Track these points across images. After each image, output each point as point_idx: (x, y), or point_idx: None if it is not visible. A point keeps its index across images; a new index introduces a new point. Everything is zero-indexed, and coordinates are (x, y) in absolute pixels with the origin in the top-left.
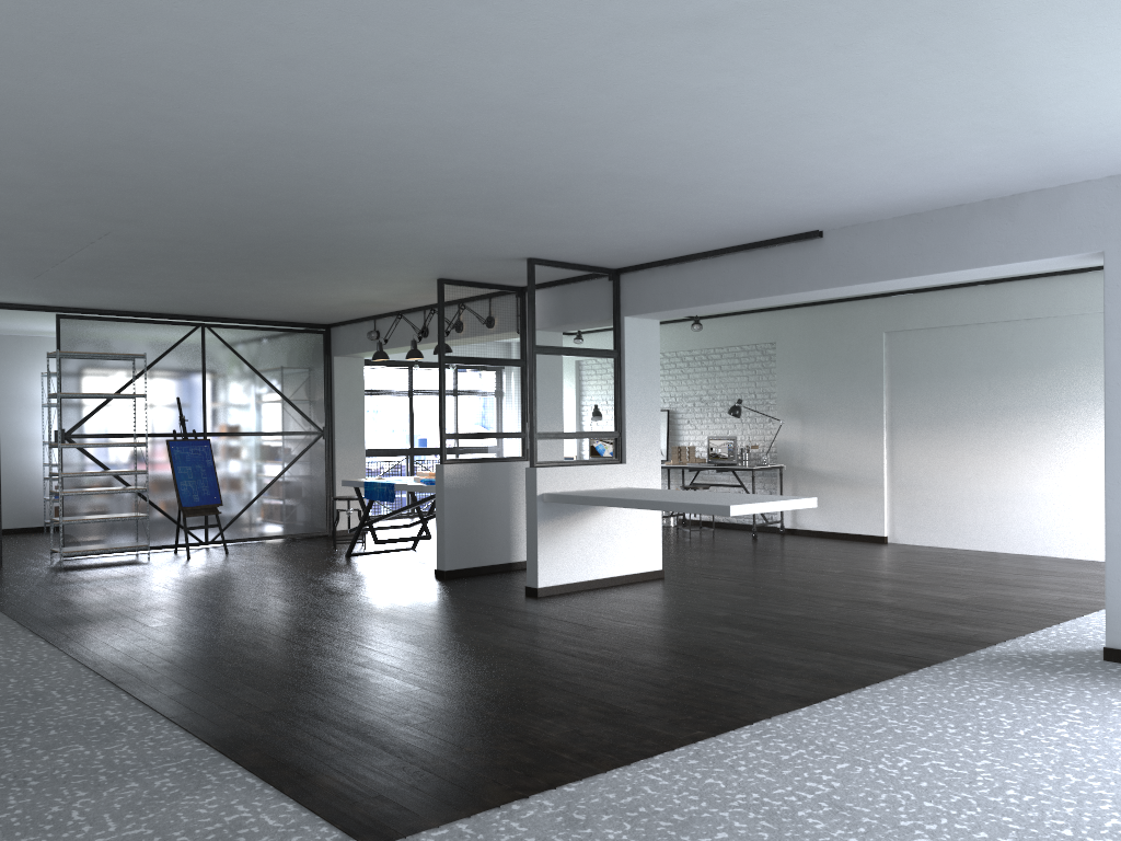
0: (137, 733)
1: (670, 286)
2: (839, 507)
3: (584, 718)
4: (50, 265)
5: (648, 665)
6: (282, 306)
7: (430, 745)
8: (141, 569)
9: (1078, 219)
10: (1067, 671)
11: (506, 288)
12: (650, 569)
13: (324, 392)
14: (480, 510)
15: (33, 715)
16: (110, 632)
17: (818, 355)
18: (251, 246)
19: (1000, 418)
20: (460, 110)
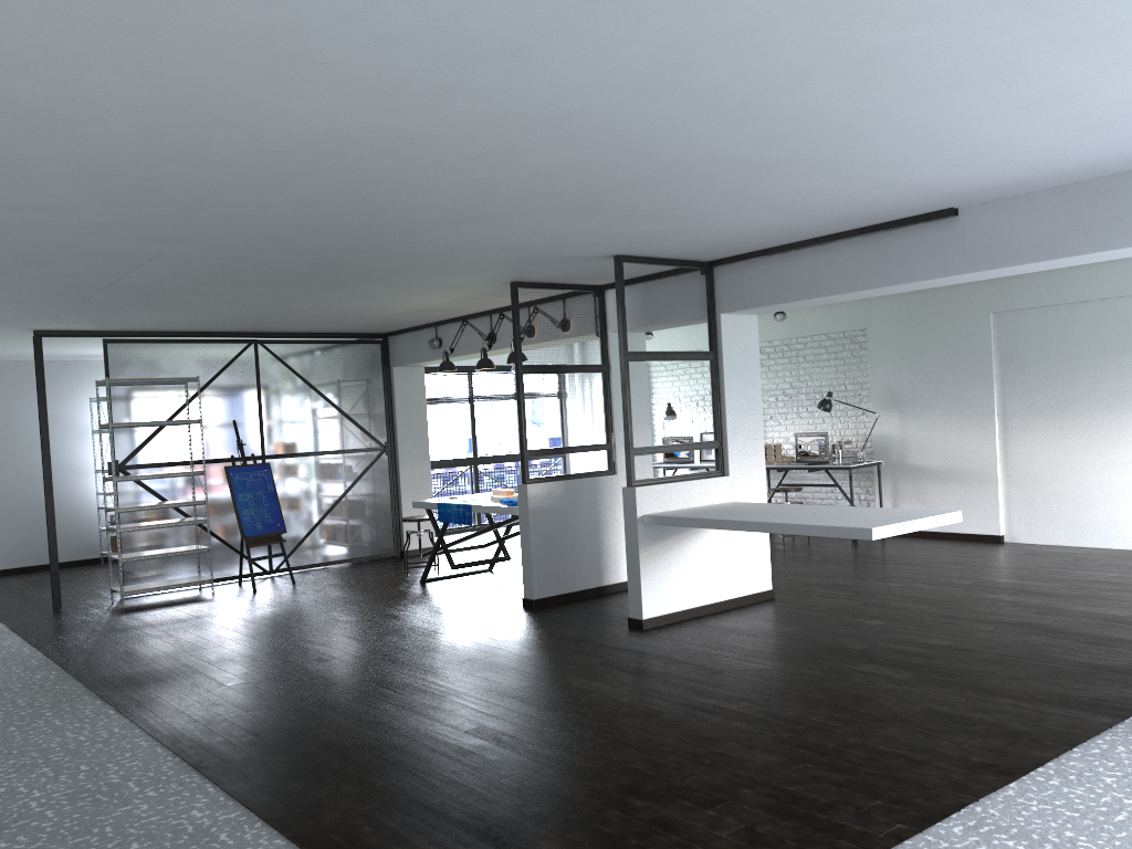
0: (232, 844)
1: (773, 278)
2: (946, 505)
3: (752, 808)
4: (96, 290)
5: (801, 723)
6: (340, 318)
7: None
8: (207, 608)
9: None
10: None
11: (583, 288)
12: (760, 590)
13: (384, 405)
14: (567, 532)
15: (110, 820)
16: (183, 695)
17: (916, 340)
18: (313, 260)
19: (1131, 403)
20: (580, 90)
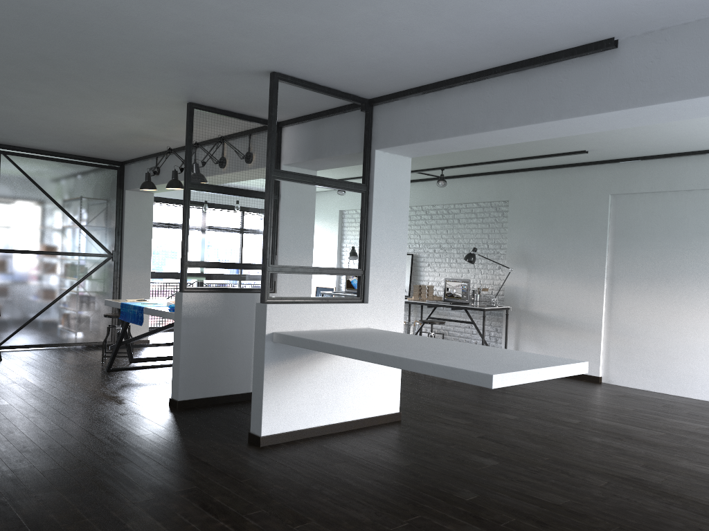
0: None
1: (426, 115)
2: (558, 347)
3: None
4: None
5: None
6: (61, 134)
7: None
8: None
9: None
10: None
11: (261, 121)
12: (387, 412)
13: (115, 220)
14: (220, 340)
15: None
16: None
17: (547, 213)
18: None
19: None
20: None
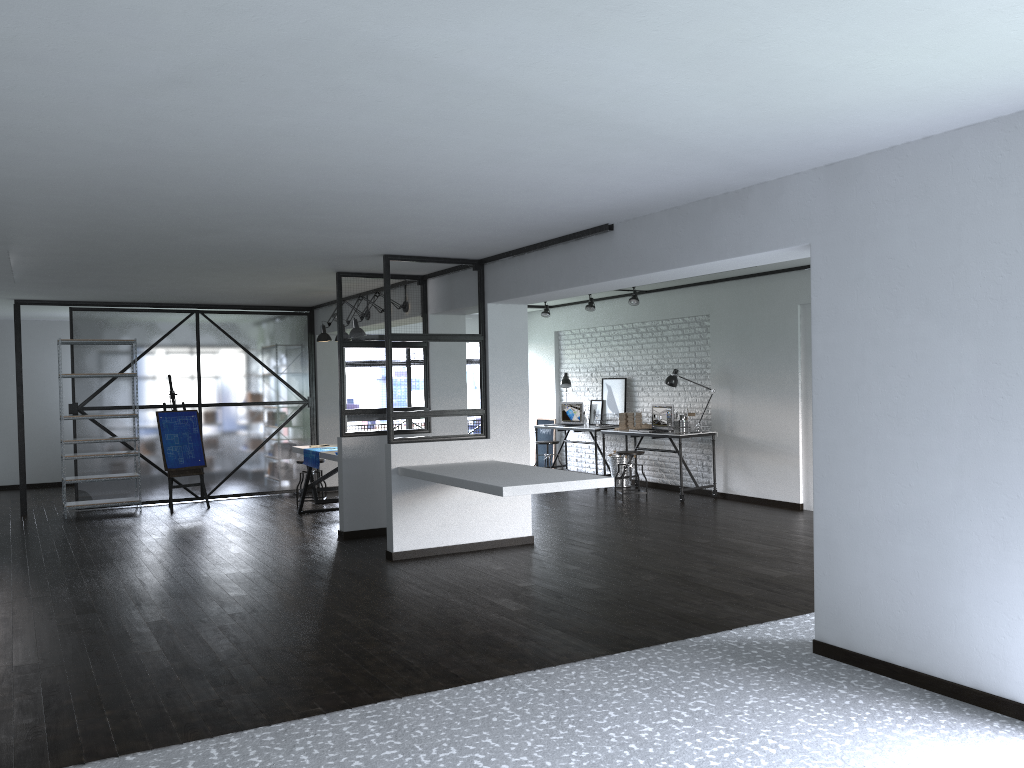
0: None
1: (515, 275)
2: (762, 474)
3: (245, 688)
4: (9, 274)
5: (380, 636)
6: (247, 295)
7: (86, 706)
8: (120, 522)
9: (791, 212)
10: (757, 663)
11: (406, 277)
12: (518, 536)
13: (309, 366)
14: (379, 478)
15: None
16: (10, 583)
17: (744, 327)
18: (136, 256)
19: None
20: (106, 155)
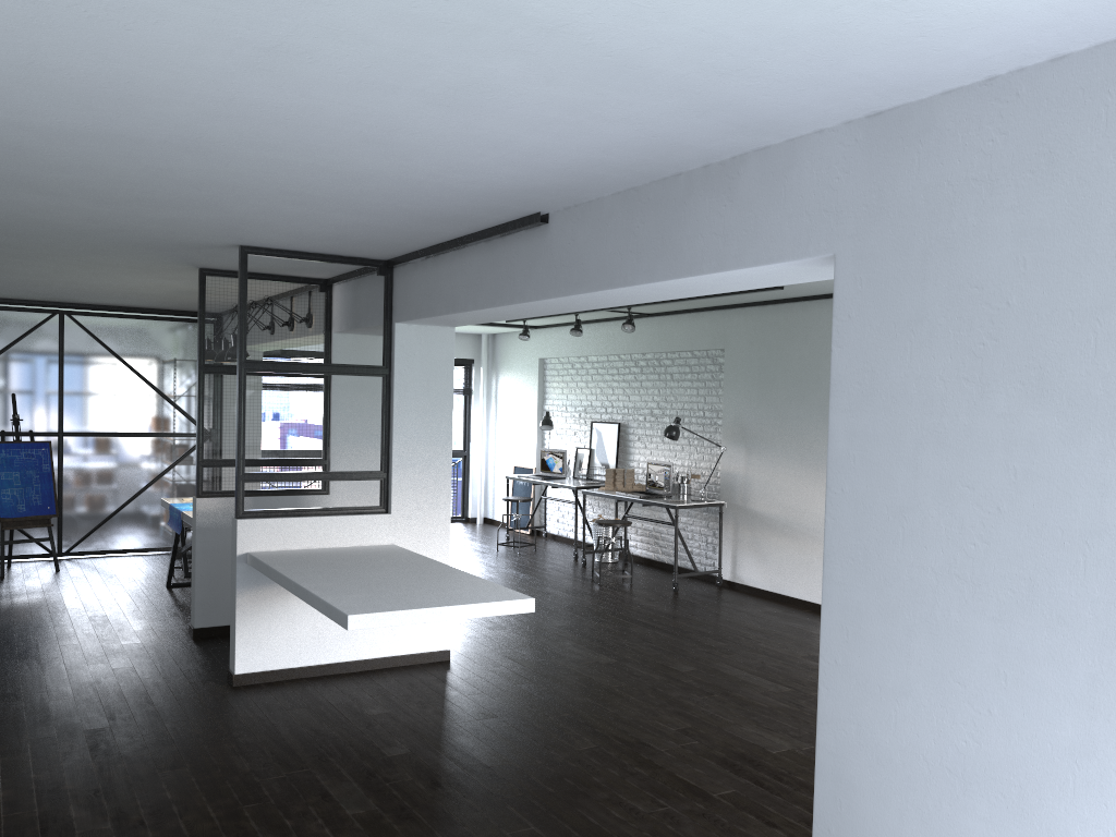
0: None
1: (428, 285)
2: (780, 562)
3: None
4: None
5: None
6: (114, 294)
7: None
8: None
9: (807, 198)
10: None
11: (301, 280)
12: (428, 650)
13: None
14: None
15: None
16: None
17: (766, 368)
18: None
19: None
20: None
